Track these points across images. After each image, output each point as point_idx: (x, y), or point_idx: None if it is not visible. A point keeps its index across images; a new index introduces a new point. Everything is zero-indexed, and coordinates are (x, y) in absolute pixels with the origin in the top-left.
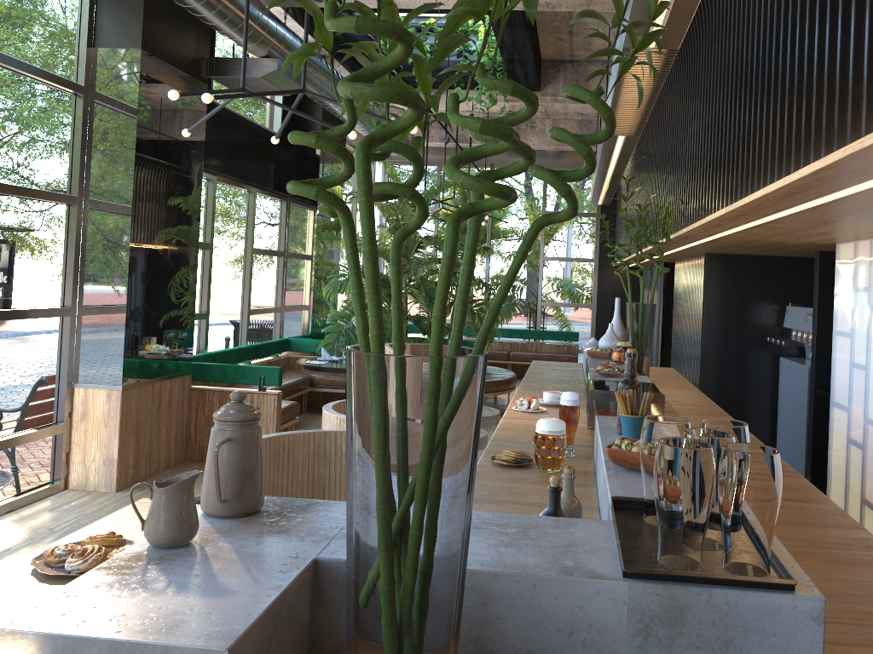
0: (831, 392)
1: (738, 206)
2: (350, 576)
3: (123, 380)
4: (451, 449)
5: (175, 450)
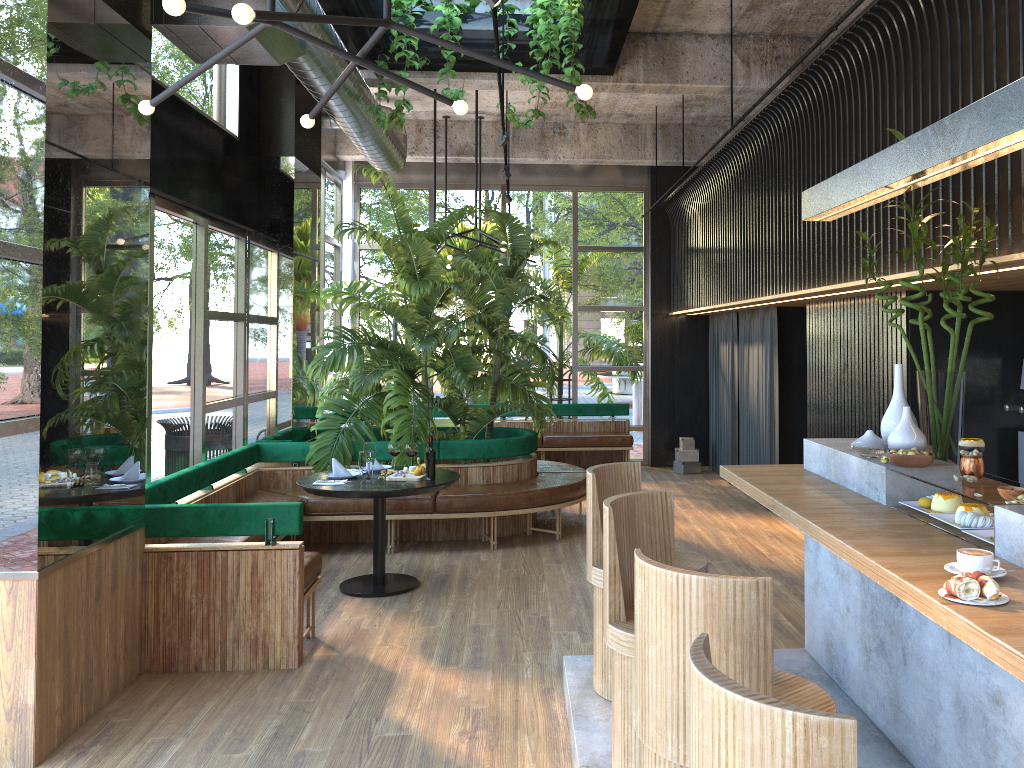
0: None
1: None
2: None
3: (39, 560)
4: None
5: (124, 662)
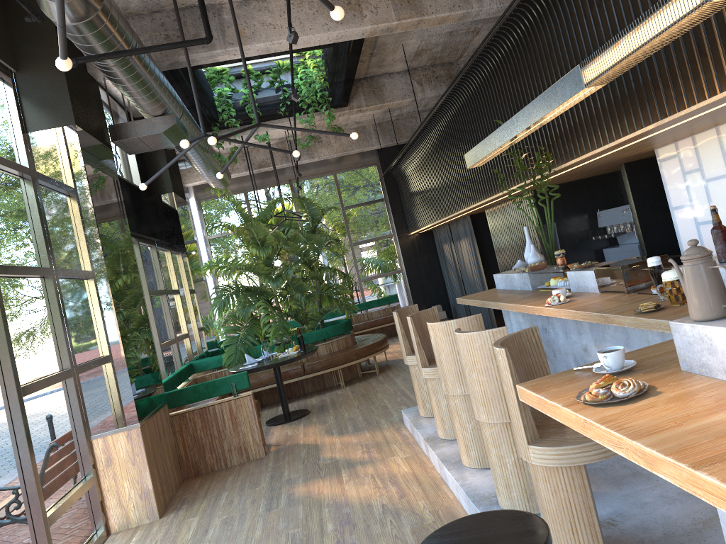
0: (681, 250)
1: (680, 115)
2: None
3: (138, 417)
4: None
5: (176, 473)
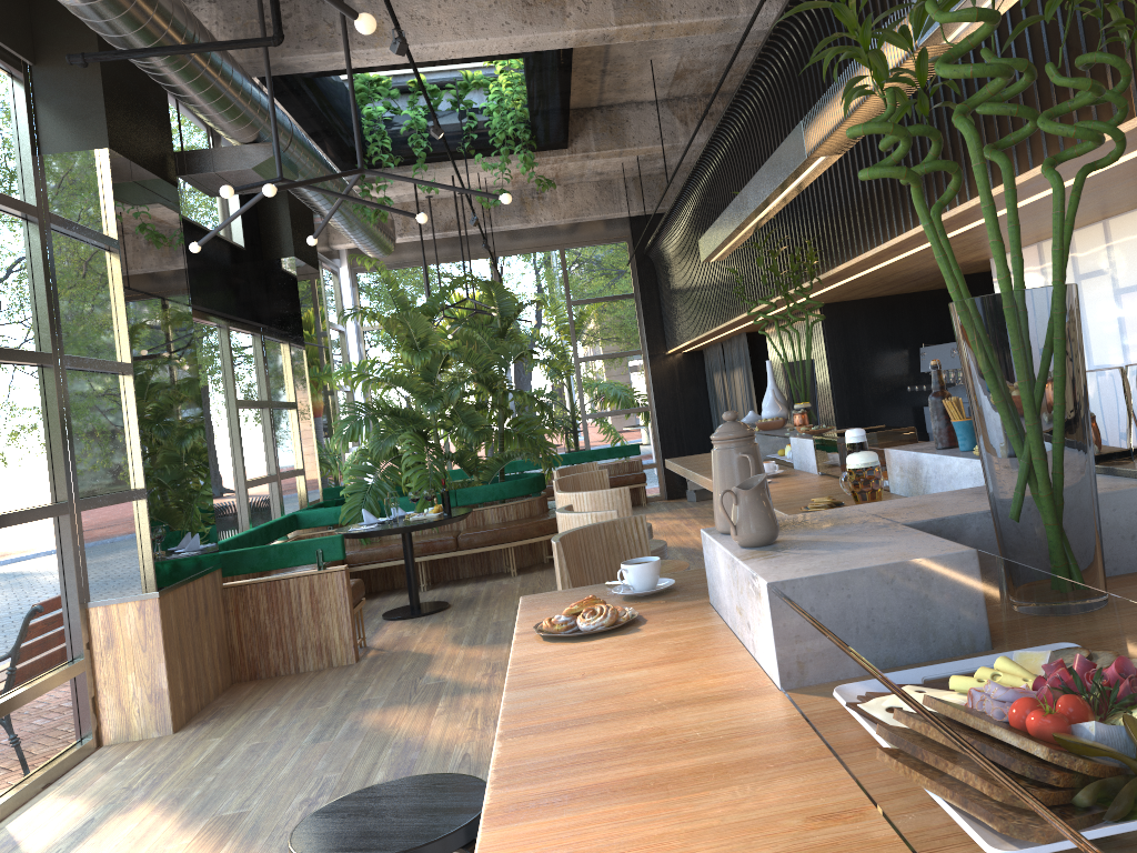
0: None
1: (957, 213)
2: (1016, 490)
3: (157, 584)
4: (1082, 361)
5: (220, 671)
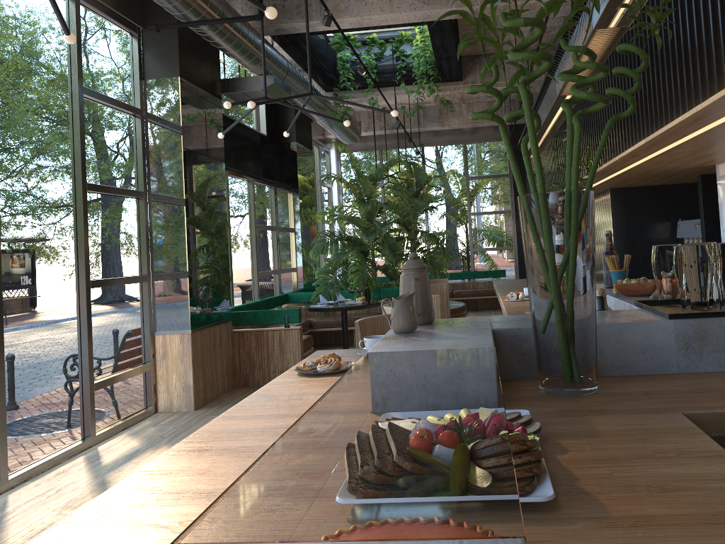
0: None
1: (657, 135)
2: (539, 314)
3: (191, 325)
4: (587, 239)
5: (227, 379)
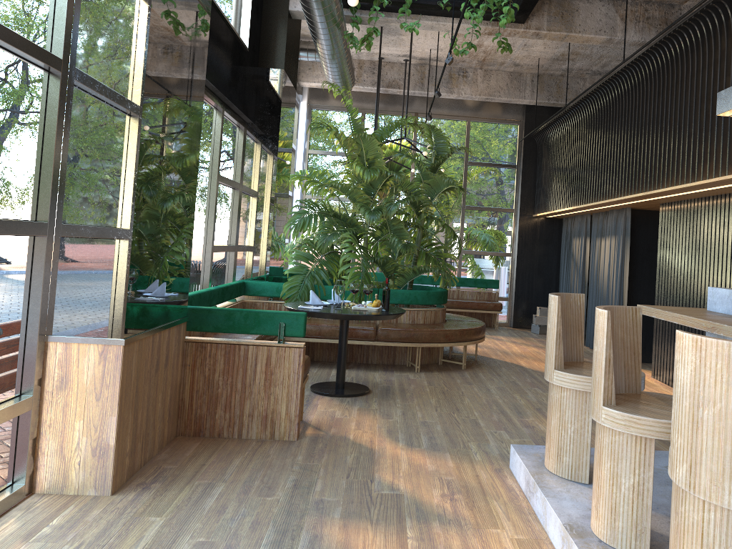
0: None
1: None
2: None
3: (125, 330)
4: None
5: (168, 424)
